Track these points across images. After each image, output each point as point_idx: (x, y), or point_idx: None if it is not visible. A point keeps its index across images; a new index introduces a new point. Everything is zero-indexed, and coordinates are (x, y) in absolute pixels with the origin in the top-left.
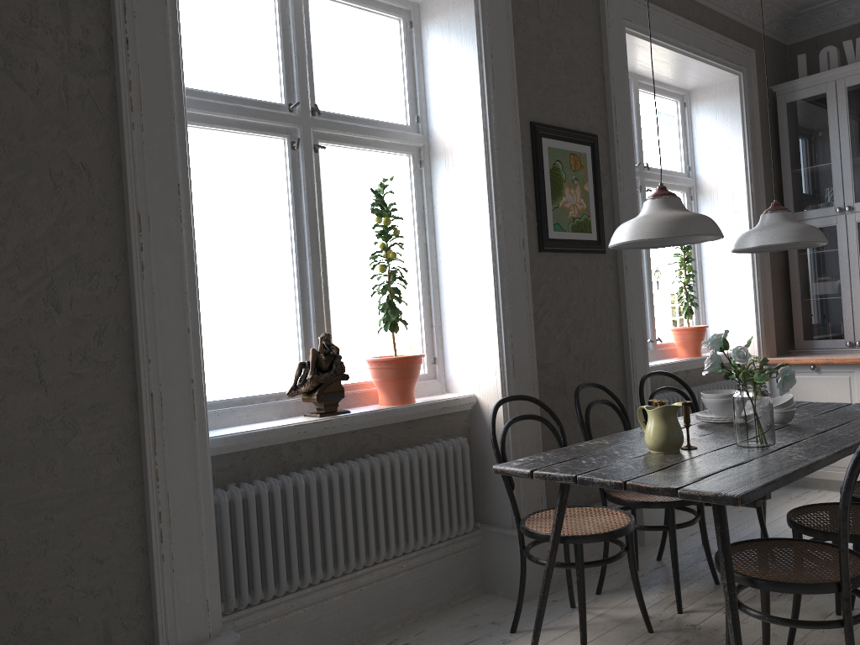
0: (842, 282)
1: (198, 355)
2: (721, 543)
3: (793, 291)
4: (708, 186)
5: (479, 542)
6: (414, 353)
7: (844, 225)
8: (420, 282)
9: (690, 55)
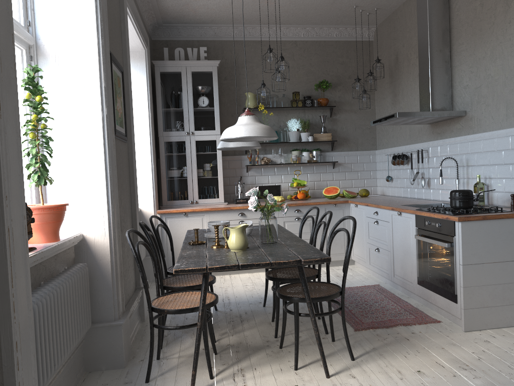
0: (188, 170)
1: (24, 194)
2: (305, 284)
3: (162, 174)
4: None
5: (84, 337)
6: (48, 203)
7: (189, 141)
8: None
9: (137, 32)
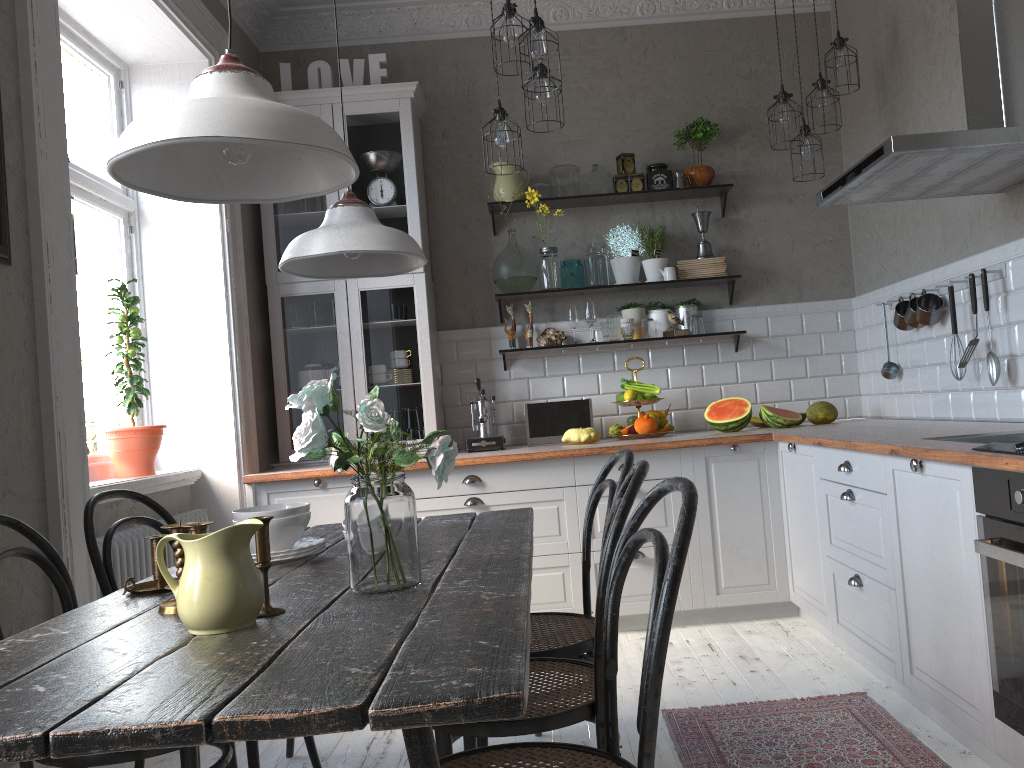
0: (343, 369)
1: None
2: None
3: (277, 381)
4: (160, 215)
5: None
6: None
7: (344, 293)
8: None
9: None
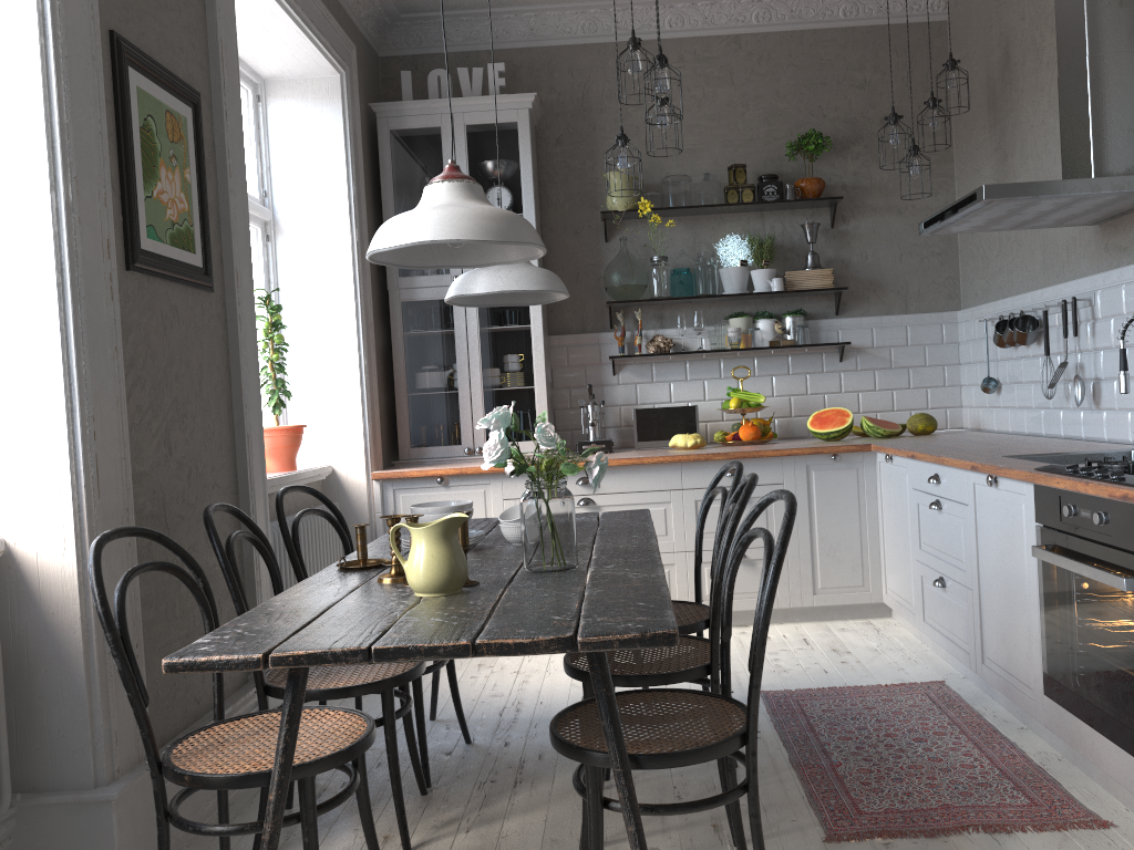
0: (460, 372)
1: None
2: (610, 713)
3: (398, 382)
4: (293, 224)
5: (9, 833)
6: None
7: None
8: None
9: (296, 21)
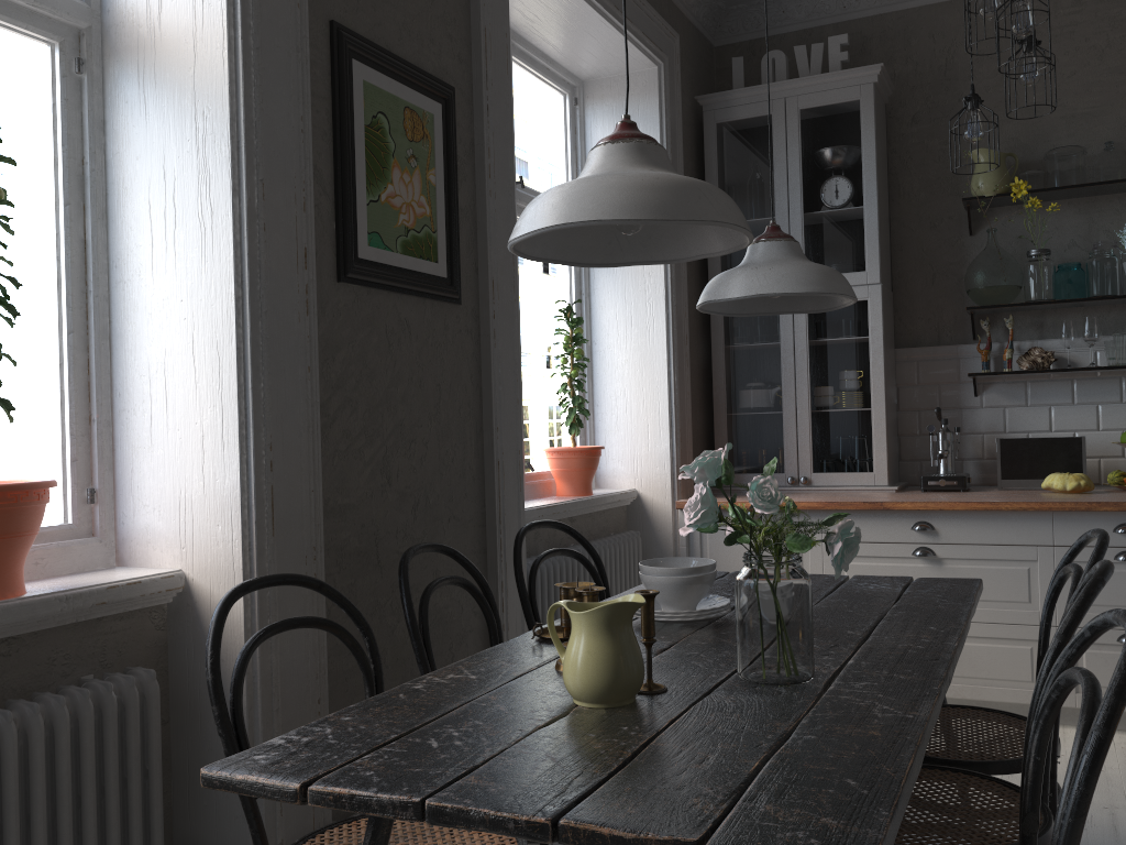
0: (785, 390)
1: None
2: None
3: (716, 401)
4: None
5: None
6: (32, 479)
7: None
8: (65, 323)
9: (598, 10)
